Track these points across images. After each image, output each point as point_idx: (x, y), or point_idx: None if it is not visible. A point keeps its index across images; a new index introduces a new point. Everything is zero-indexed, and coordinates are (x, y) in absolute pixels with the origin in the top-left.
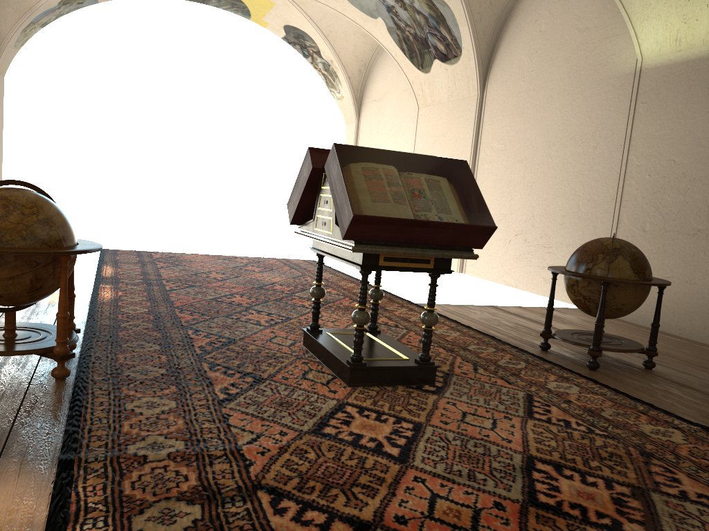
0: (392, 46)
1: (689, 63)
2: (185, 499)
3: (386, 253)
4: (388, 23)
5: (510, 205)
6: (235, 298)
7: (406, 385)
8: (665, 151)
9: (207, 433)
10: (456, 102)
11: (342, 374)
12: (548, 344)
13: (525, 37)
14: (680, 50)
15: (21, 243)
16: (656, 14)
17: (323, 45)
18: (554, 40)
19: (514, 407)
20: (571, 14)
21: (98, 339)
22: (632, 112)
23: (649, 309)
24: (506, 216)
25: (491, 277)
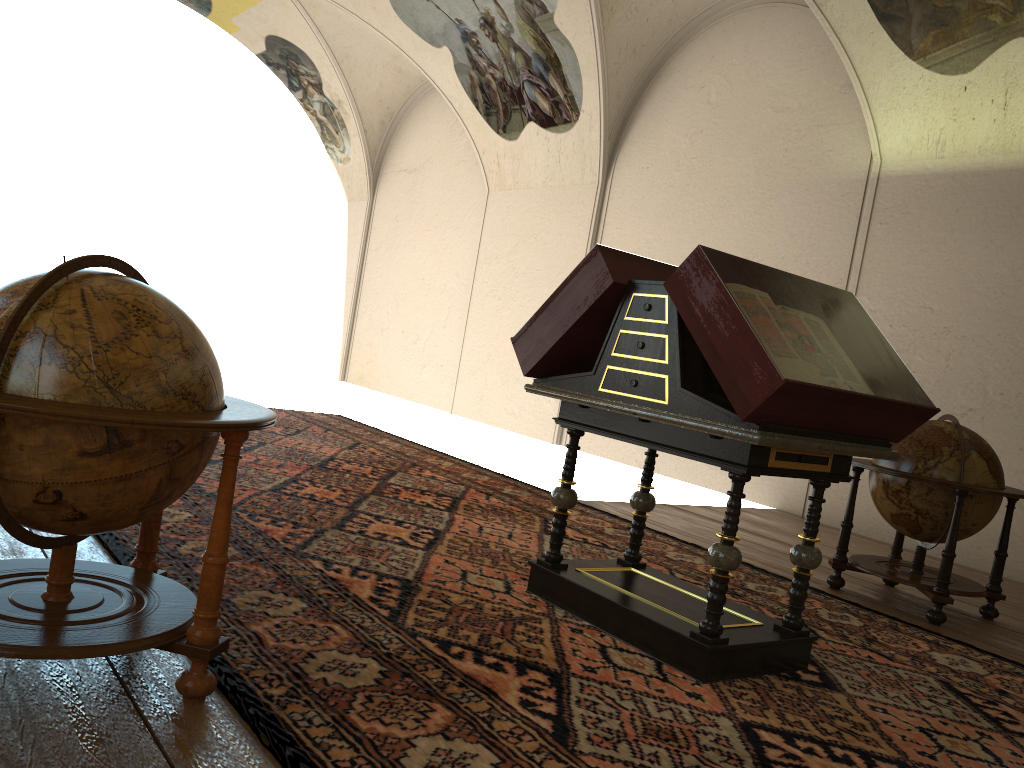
0: (456, 93)
1: (956, 177)
2: None
3: (798, 447)
4: (458, 58)
5: None
6: (308, 488)
7: (774, 673)
8: (917, 295)
9: None
10: (559, 189)
11: (679, 657)
12: (843, 579)
13: (683, 109)
14: (943, 156)
15: (156, 400)
16: (910, 103)
17: (331, 75)
18: (733, 118)
19: (962, 711)
20: (762, 86)
21: None
22: (864, 234)
23: None
24: None
25: (614, 454)
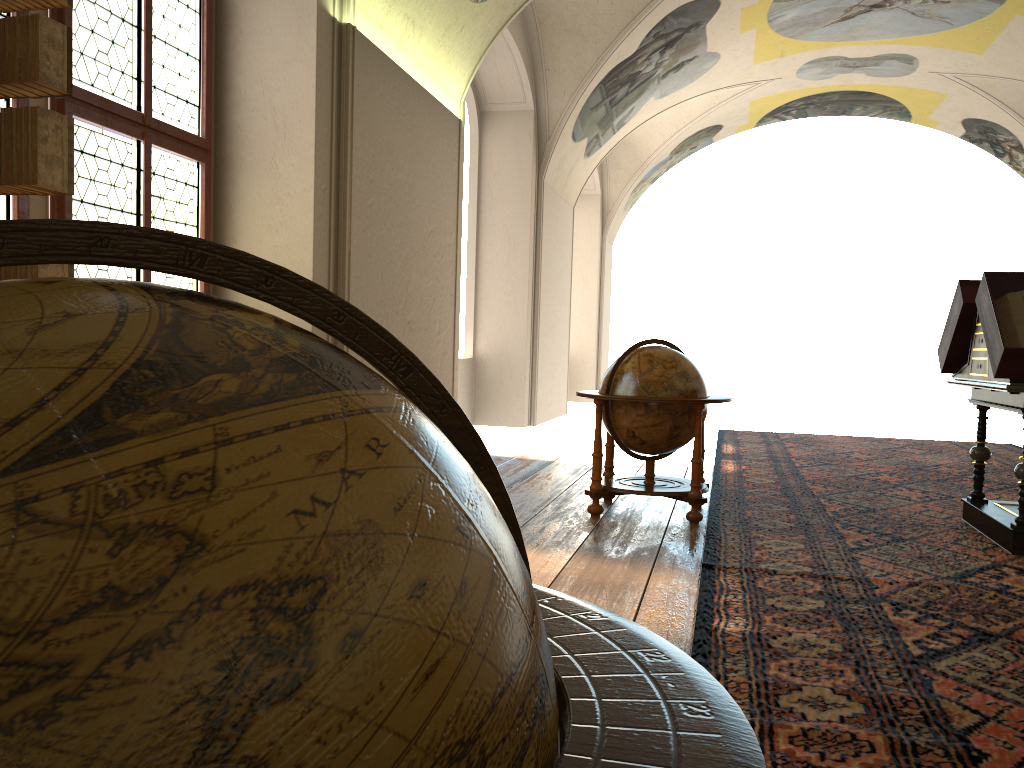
0: None
1: None
2: (810, 596)
3: None
4: None
5: None
6: (880, 476)
7: None
8: None
9: (834, 566)
10: None
11: (1004, 541)
12: None
13: None
14: None
15: (662, 393)
16: None
17: None
18: None
19: None
20: None
21: (725, 499)
22: None
23: None
24: None
25: None
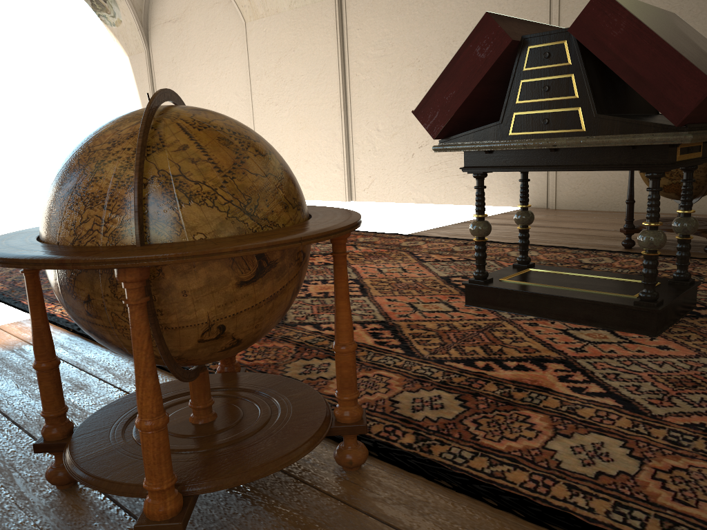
0: None
1: None
2: None
3: (706, 139)
4: None
5: (406, 115)
6: None
7: (684, 316)
8: None
9: None
10: (303, 9)
11: (628, 323)
12: (633, 240)
13: None
14: None
15: (283, 216)
16: None
17: None
18: None
19: None
20: None
21: None
22: None
23: (612, 193)
24: (402, 128)
25: (395, 198)
